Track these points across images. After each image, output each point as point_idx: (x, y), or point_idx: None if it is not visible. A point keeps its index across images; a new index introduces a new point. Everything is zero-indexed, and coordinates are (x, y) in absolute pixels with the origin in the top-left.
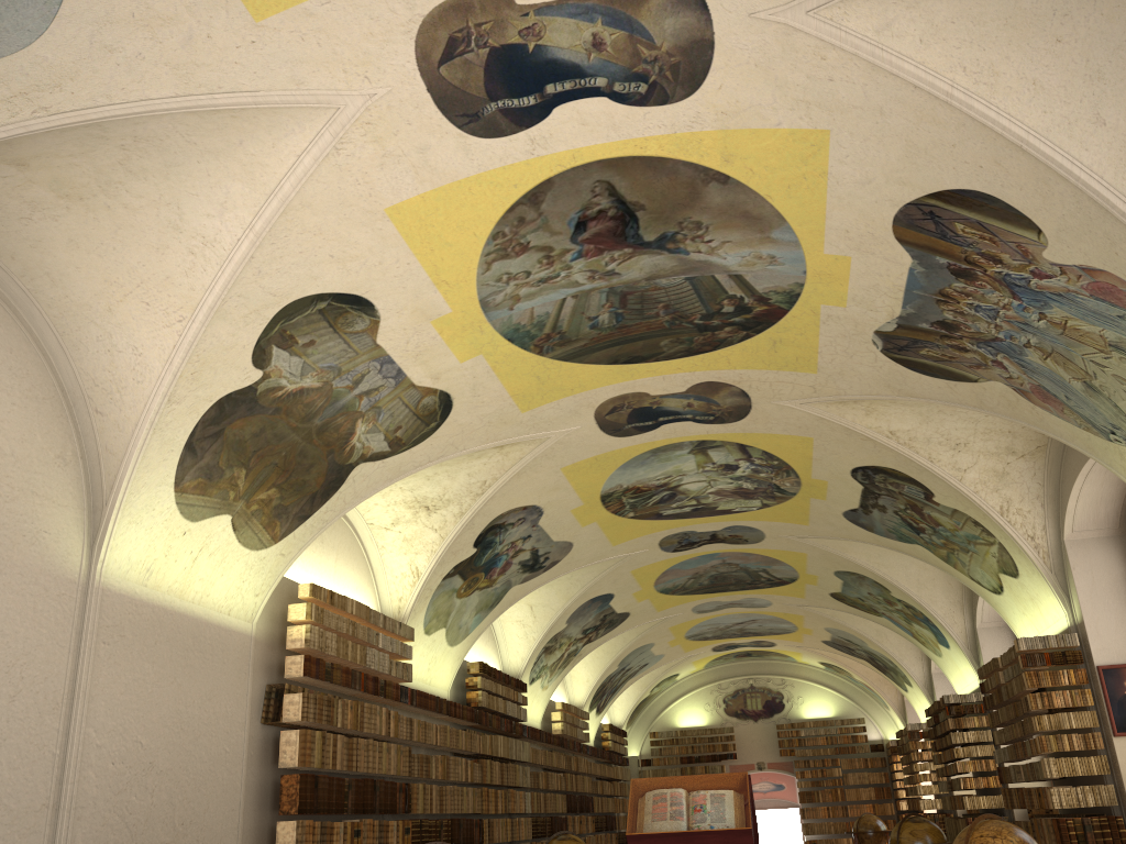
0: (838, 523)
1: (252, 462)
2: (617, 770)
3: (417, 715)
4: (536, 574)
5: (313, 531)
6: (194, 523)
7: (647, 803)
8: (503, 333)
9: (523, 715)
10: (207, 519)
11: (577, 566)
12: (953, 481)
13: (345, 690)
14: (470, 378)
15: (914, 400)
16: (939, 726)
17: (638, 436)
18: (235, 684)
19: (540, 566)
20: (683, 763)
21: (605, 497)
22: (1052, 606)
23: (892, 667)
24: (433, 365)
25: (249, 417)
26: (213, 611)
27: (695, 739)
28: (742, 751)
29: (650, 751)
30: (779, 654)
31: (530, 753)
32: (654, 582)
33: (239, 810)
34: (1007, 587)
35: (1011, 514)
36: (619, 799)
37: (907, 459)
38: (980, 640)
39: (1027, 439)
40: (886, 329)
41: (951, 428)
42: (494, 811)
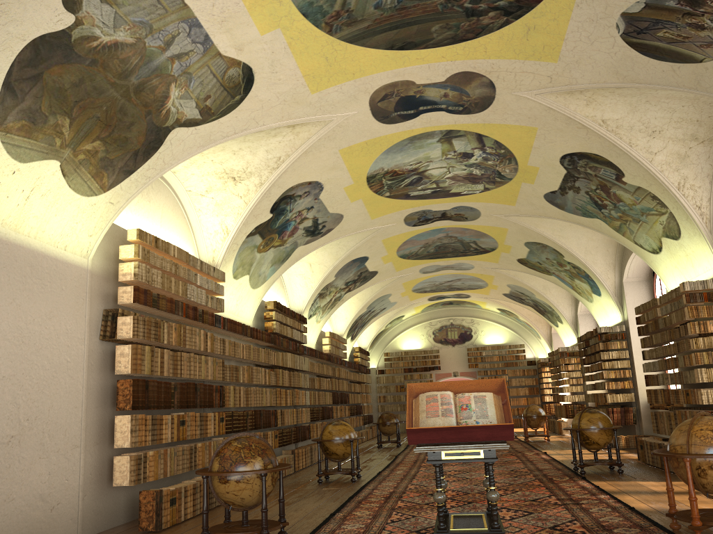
0: (538, 204)
1: (74, 112)
2: (363, 377)
3: (228, 338)
4: (315, 238)
5: (138, 185)
6: (22, 164)
7: (422, 403)
8: (298, 6)
9: (304, 340)
10: (35, 162)
11: (345, 234)
12: (645, 163)
13: (171, 316)
14: (269, 53)
15: (635, 86)
16: (590, 348)
17: (401, 124)
18: (74, 307)
19: (319, 232)
20: (405, 372)
21: (370, 178)
22: (706, 259)
23: (550, 311)
24: (237, 35)
25: (66, 64)
26: (50, 246)
27: (414, 357)
28: (444, 365)
29: (384, 364)
30: (471, 303)
31: (309, 365)
32: (397, 250)
33: (81, 407)
34: (666, 248)
35: (685, 189)
36: (364, 395)
37: (611, 145)
38: (625, 290)
39: (710, 127)
40: (633, 10)
41: (652, 117)
42: (284, 404)
